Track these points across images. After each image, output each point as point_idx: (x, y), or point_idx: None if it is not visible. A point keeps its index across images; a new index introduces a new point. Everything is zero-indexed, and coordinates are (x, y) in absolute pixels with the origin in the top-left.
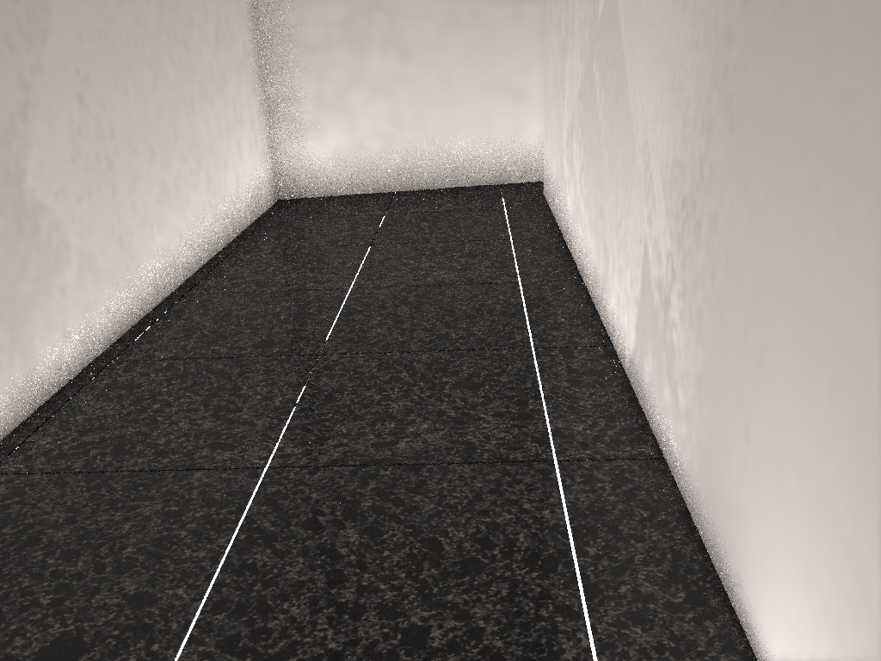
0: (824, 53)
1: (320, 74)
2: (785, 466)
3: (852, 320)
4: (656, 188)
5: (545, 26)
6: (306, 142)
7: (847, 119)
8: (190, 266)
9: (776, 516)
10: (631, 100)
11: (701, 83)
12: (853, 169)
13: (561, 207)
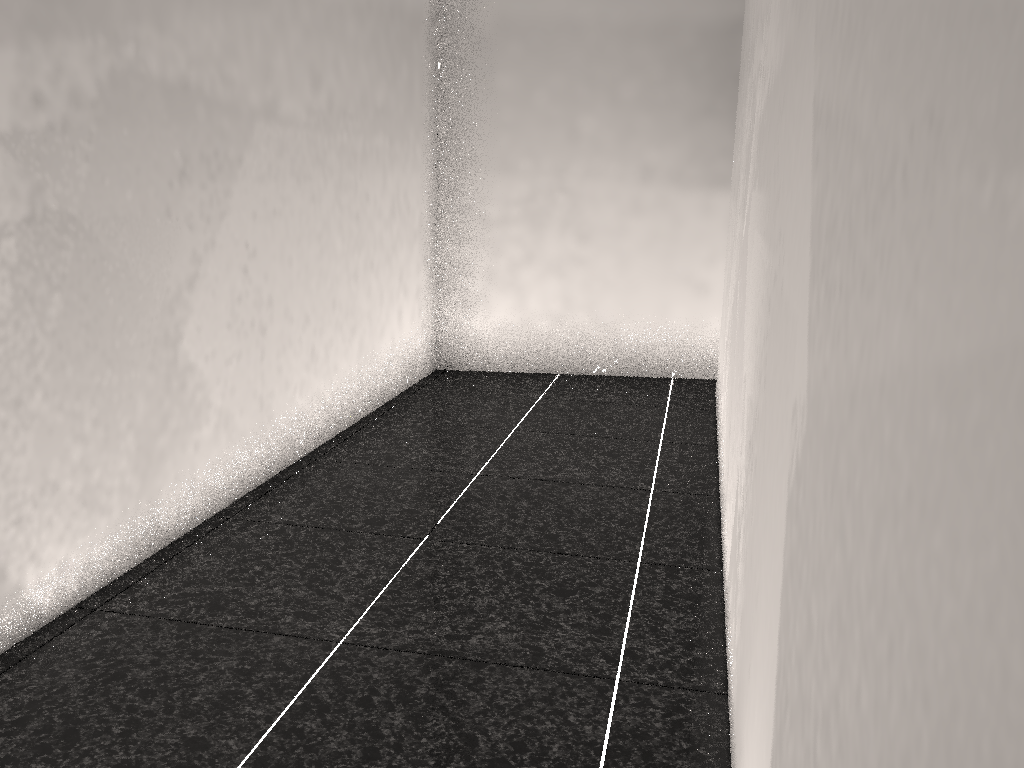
0: (785, 348)
1: (494, 248)
2: (755, 703)
3: (776, 576)
4: (744, 421)
5: (728, 223)
6: (472, 314)
7: (786, 407)
8: (328, 431)
9: (750, 753)
10: (744, 329)
11: (761, 336)
12: (784, 449)
13: (719, 414)
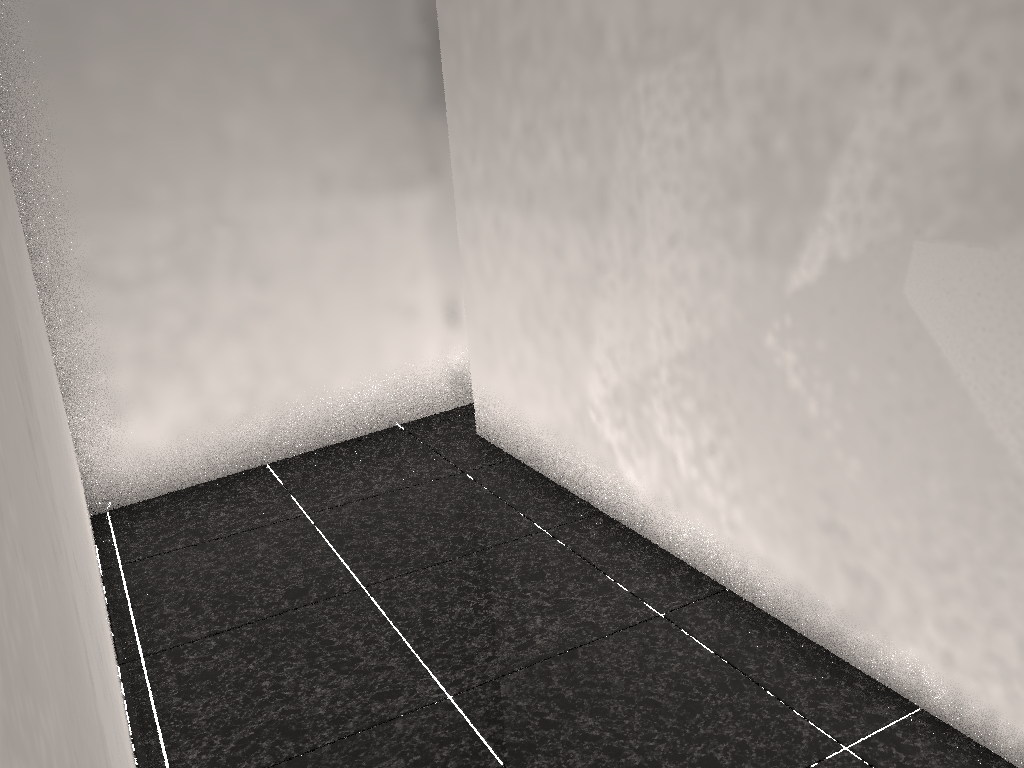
0: None
1: (141, 321)
2: None
3: None
4: None
5: (471, 235)
6: (128, 421)
7: None
8: (128, 729)
9: None
10: (997, 427)
11: None
12: None
13: (585, 472)
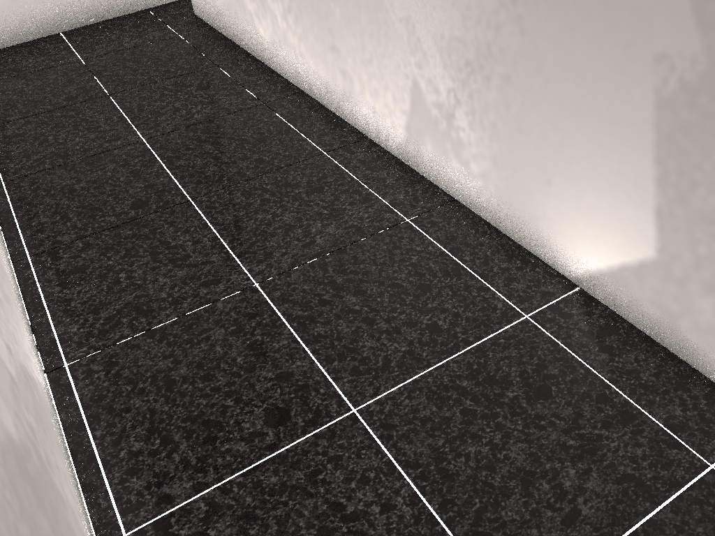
0: (610, 20)
1: None
2: (583, 194)
3: (633, 135)
4: (427, 48)
5: None
6: None
7: (628, 53)
8: None
9: (577, 215)
10: None
11: (485, 0)
12: (632, 75)
13: (243, 32)
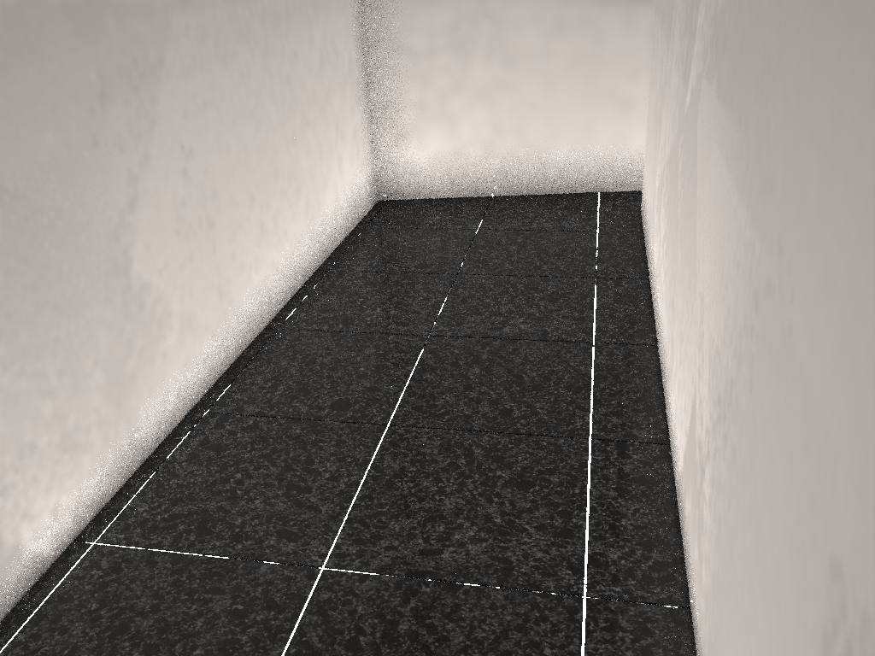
0: (805, 435)
1: (423, 80)
2: None
3: None
4: (705, 351)
5: (653, 45)
6: (407, 146)
7: (812, 522)
8: (286, 294)
9: None
10: (697, 234)
11: (738, 309)
12: (810, 573)
13: (650, 247)
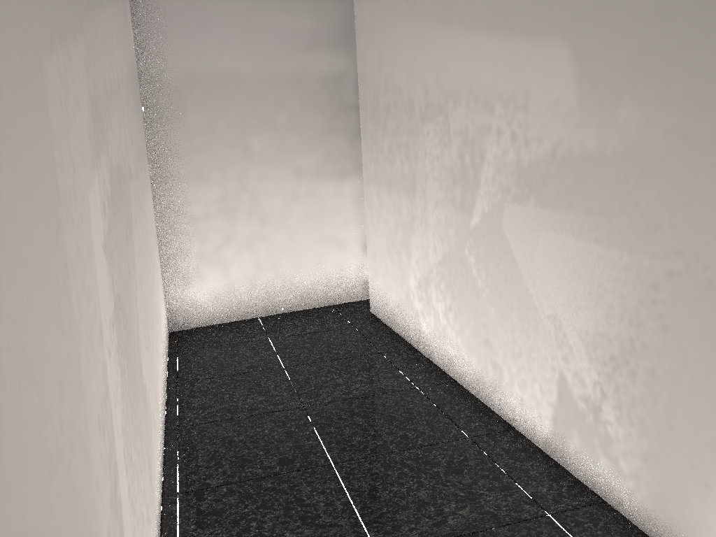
0: None
1: (202, 237)
2: None
3: None
4: (572, 343)
5: (369, 203)
6: (191, 287)
7: None
8: (164, 402)
9: None
10: (529, 286)
11: (626, 300)
12: None
13: (409, 327)
